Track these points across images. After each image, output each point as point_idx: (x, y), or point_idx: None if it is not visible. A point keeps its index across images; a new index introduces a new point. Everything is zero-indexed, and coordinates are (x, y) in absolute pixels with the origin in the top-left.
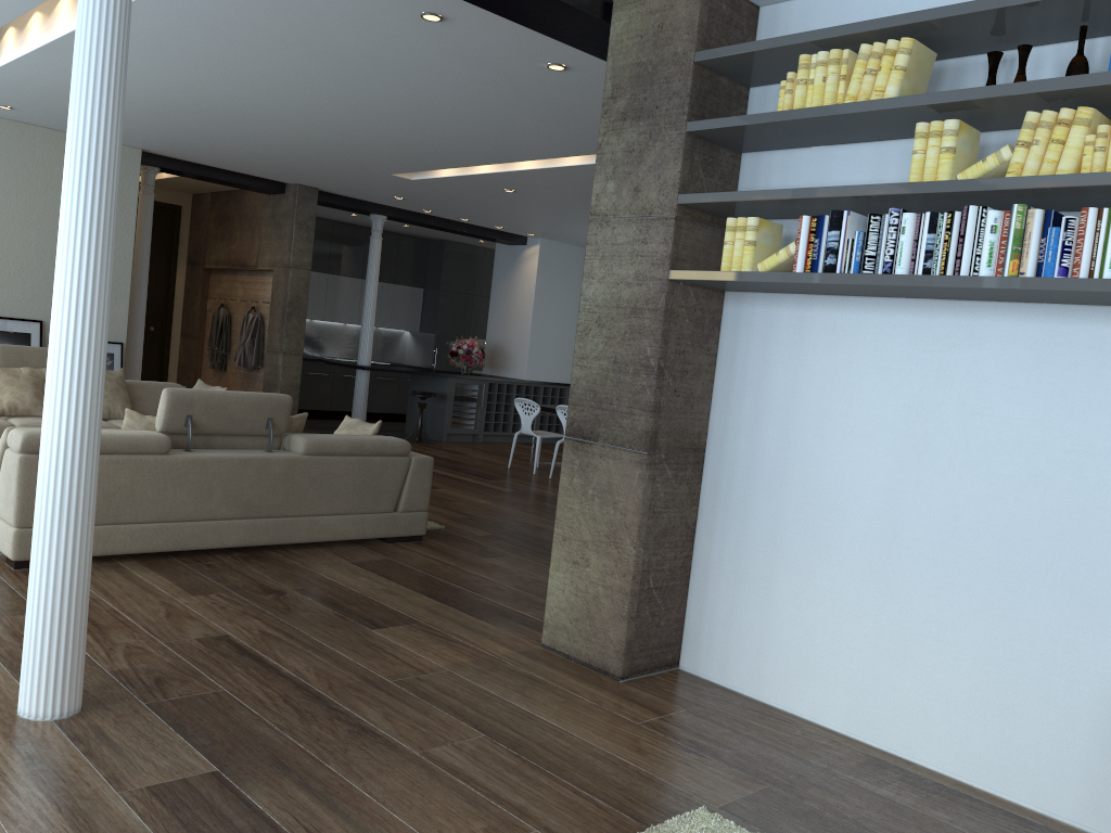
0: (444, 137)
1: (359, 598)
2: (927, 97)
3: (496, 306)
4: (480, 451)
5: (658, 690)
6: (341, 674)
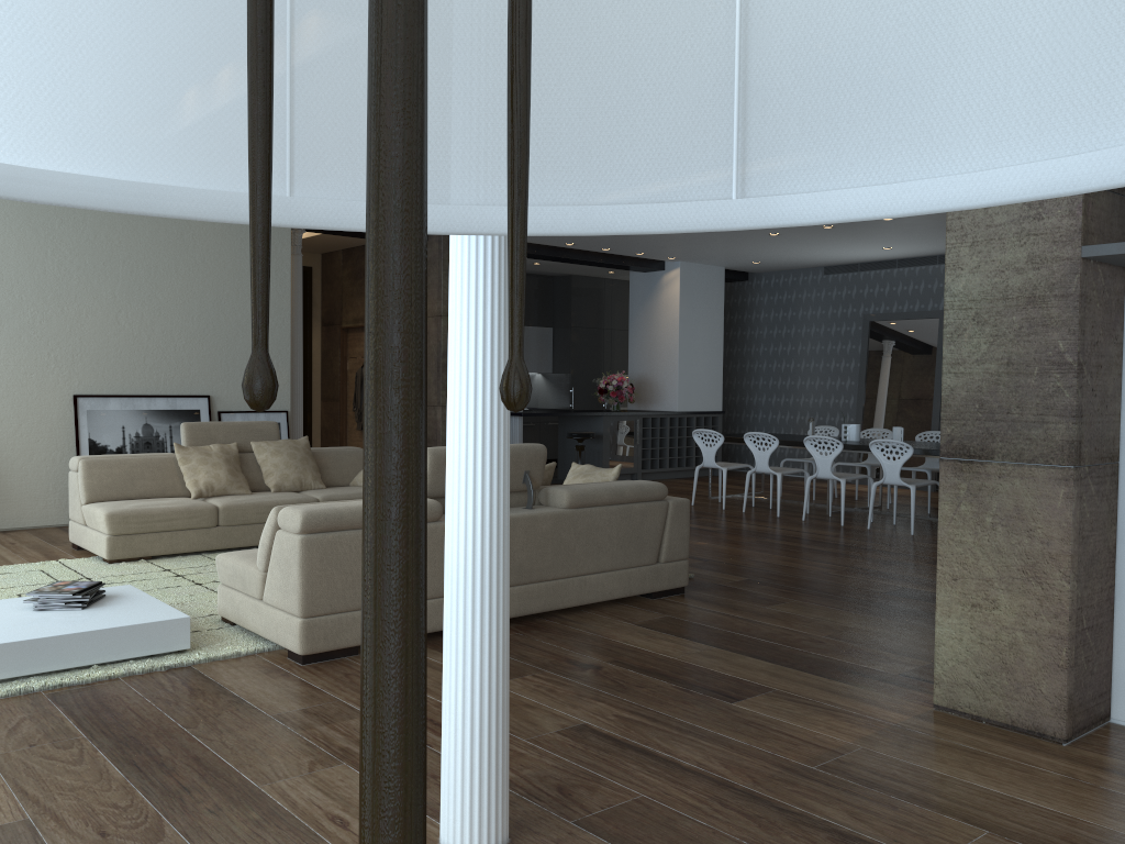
0: None
1: (682, 665)
2: None
3: (636, 337)
4: None
5: (1117, 752)
6: (750, 763)
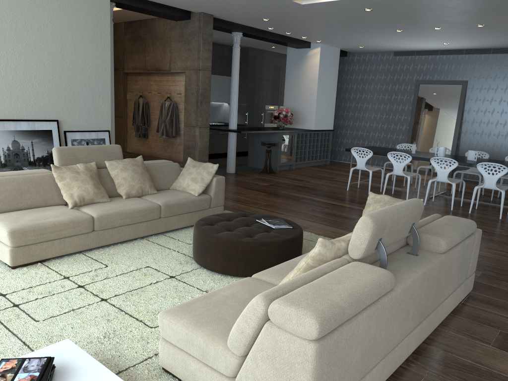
0: None
1: None
2: None
3: (289, 86)
4: (307, 177)
5: None
6: None
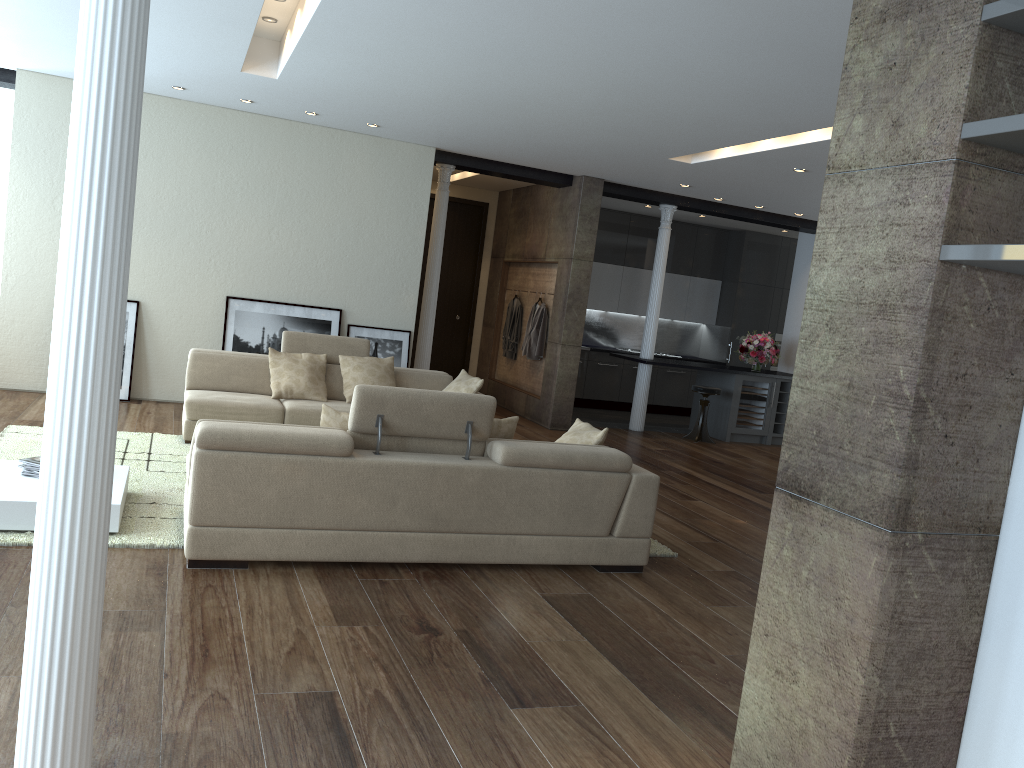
0: (708, 107)
1: (523, 652)
2: None
3: (795, 299)
4: (763, 456)
5: None
6: None
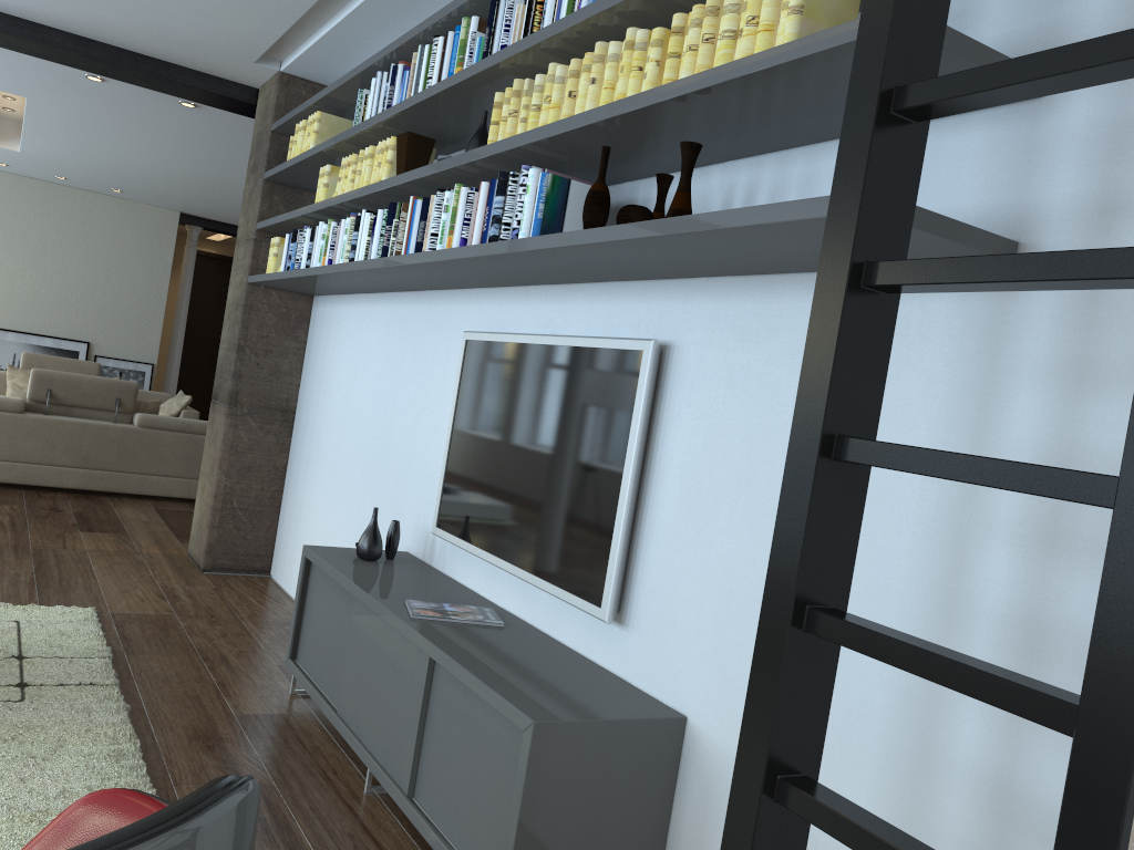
0: None
1: (113, 520)
2: (313, 150)
3: None
4: None
5: (221, 579)
6: (5, 540)
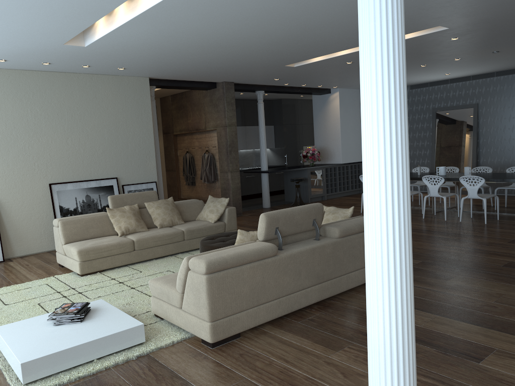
0: (342, 34)
1: (429, 332)
2: None
3: (317, 128)
4: (333, 205)
5: None
6: None
